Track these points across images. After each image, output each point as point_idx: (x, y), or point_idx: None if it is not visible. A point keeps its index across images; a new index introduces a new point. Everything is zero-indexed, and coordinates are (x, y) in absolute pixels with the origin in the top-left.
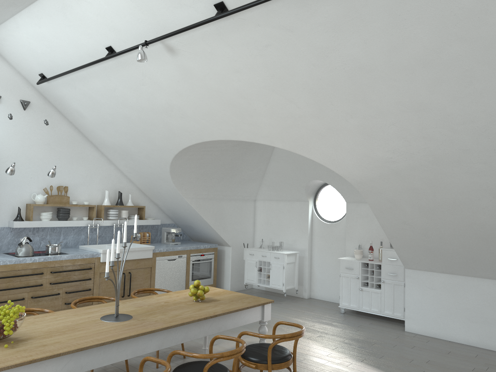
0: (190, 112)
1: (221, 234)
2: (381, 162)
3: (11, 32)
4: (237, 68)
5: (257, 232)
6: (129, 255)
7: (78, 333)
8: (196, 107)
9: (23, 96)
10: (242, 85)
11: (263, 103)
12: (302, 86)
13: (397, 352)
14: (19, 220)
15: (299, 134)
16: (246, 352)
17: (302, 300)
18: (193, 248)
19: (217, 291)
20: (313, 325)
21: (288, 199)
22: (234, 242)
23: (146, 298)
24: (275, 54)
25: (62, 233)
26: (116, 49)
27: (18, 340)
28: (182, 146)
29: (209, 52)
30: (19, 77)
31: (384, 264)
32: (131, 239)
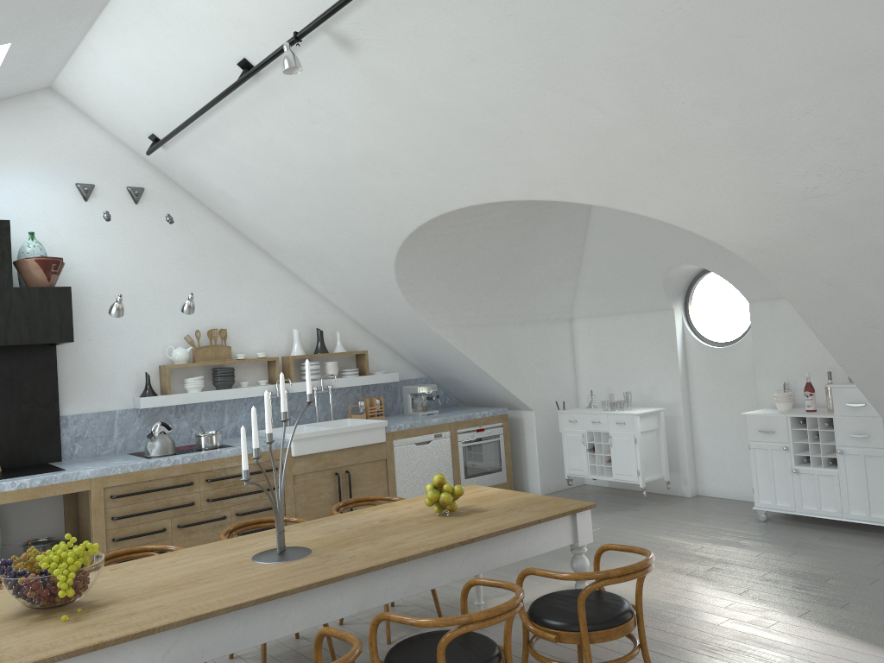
0: (405, 161)
1: (512, 389)
2: (795, 200)
3: (89, 69)
4: (471, 54)
5: (582, 379)
6: (343, 441)
7: (201, 589)
8: (414, 149)
9: (132, 180)
10: (488, 87)
11: (534, 116)
12: (602, 66)
13: (880, 595)
14: (148, 394)
15: (615, 169)
16: (539, 609)
17: (681, 500)
18: (461, 419)
19: (487, 494)
20: (700, 548)
21: (633, 309)
22: (539, 401)
23: (348, 515)
24: (535, 7)
25: (227, 412)
26: (255, 62)
27: (91, 606)
28: (406, 228)
29: (413, 31)
30: (121, 148)
31: (840, 416)
32: (350, 411)
